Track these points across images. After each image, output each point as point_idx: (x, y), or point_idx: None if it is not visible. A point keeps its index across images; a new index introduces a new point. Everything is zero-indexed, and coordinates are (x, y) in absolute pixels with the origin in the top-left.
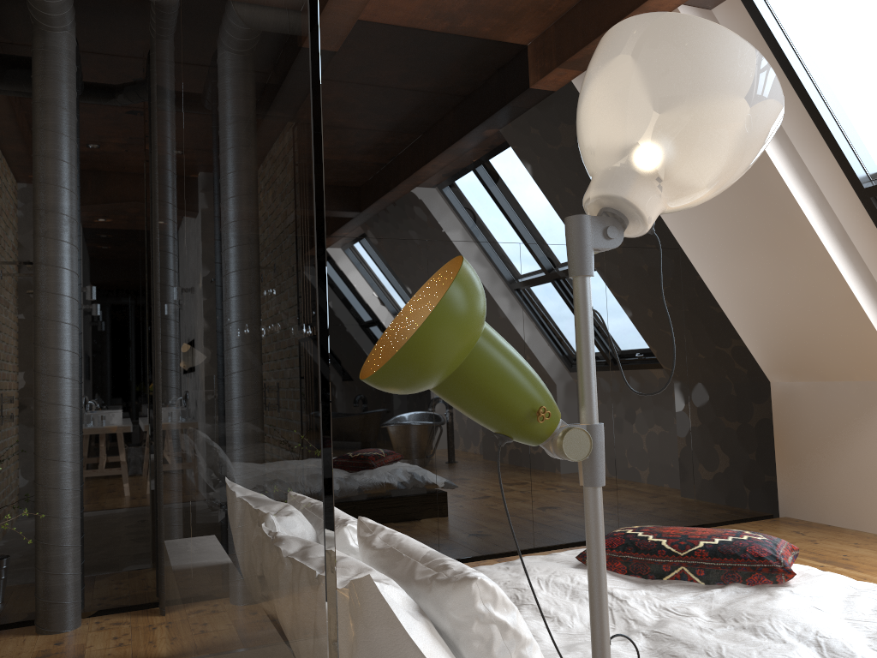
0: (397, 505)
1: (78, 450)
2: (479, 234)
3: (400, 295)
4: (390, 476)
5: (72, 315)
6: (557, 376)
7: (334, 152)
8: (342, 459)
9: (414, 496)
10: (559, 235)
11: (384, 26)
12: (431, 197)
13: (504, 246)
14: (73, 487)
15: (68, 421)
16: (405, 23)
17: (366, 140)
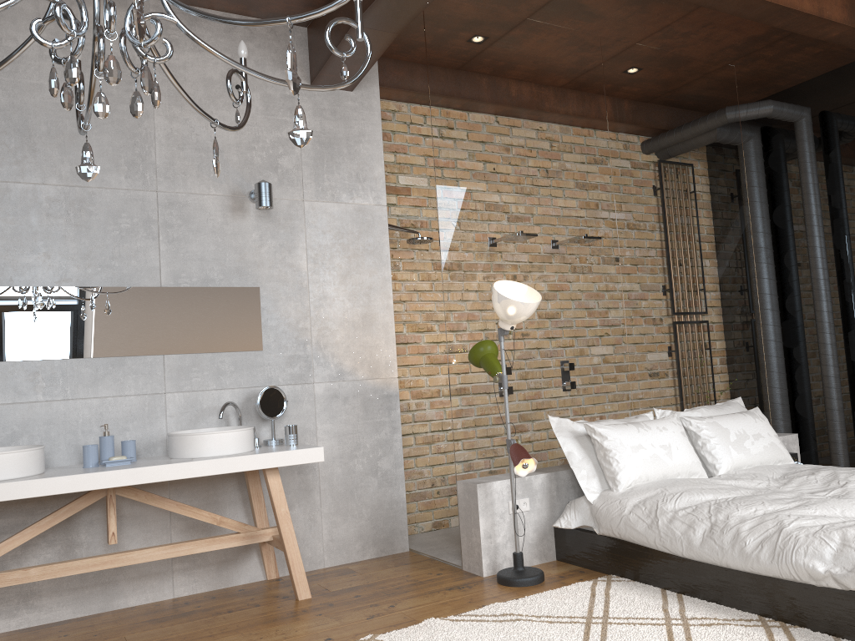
0: None
1: (780, 381)
2: None
3: None
4: None
5: (768, 304)
6: None
7: None
8: None
9: None
10: None
11: None
12: None
13: None
14: (777, 402)
15: (771, 364)
16: None
17: None
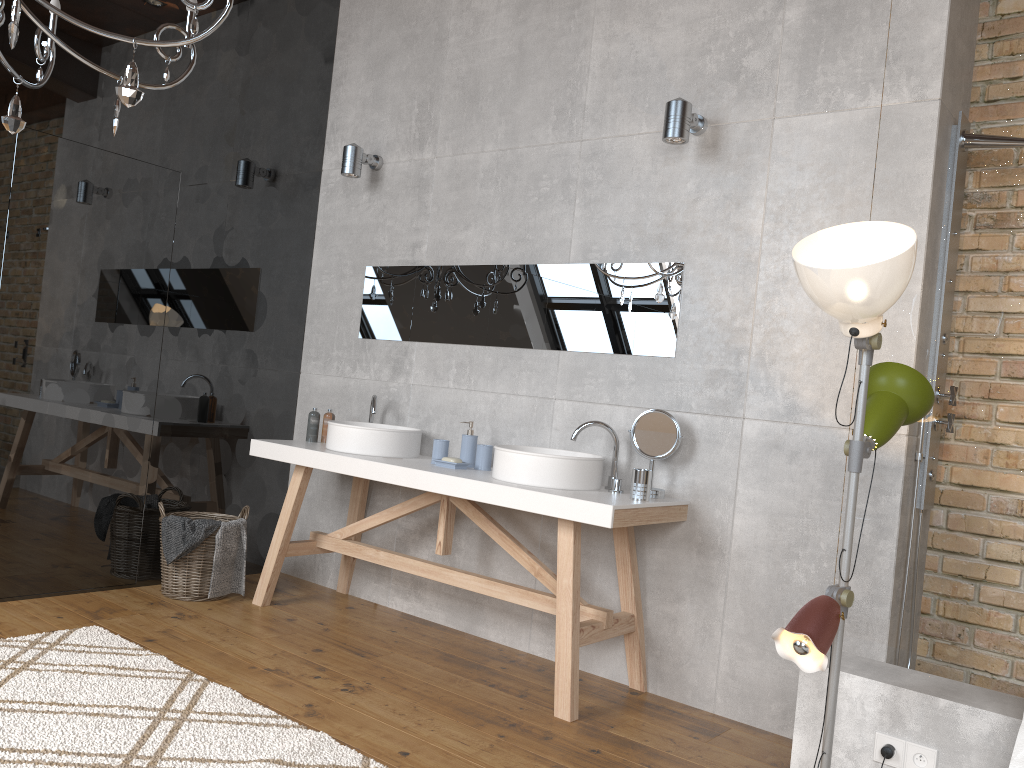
0: None
1: None
2: None
3: None
4: None
5: None
6: None
7: None
8: None
9: None
10: None
11: None
12: None
13: None
14: None
15: None
16: None
17: None
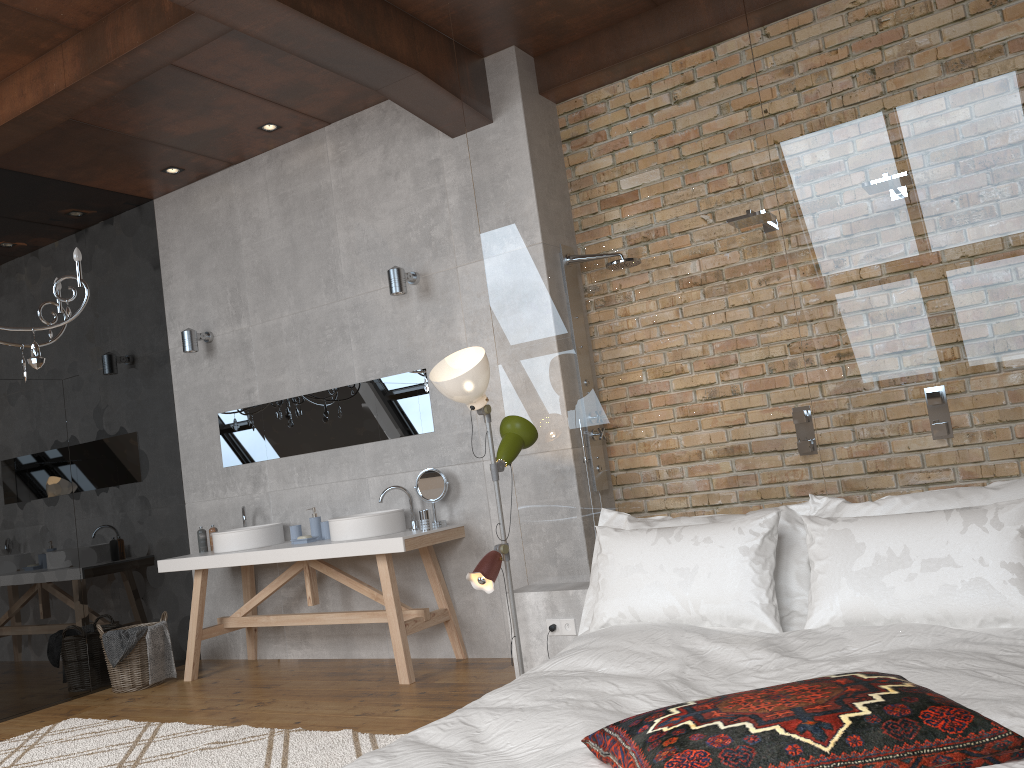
0: None
1: None
2: None
3: None
4: None
5: None
6: None
7: None
8: None
9: None
10: None
11: None
12: None
13: None
14: None
15: None
16: None
17: None
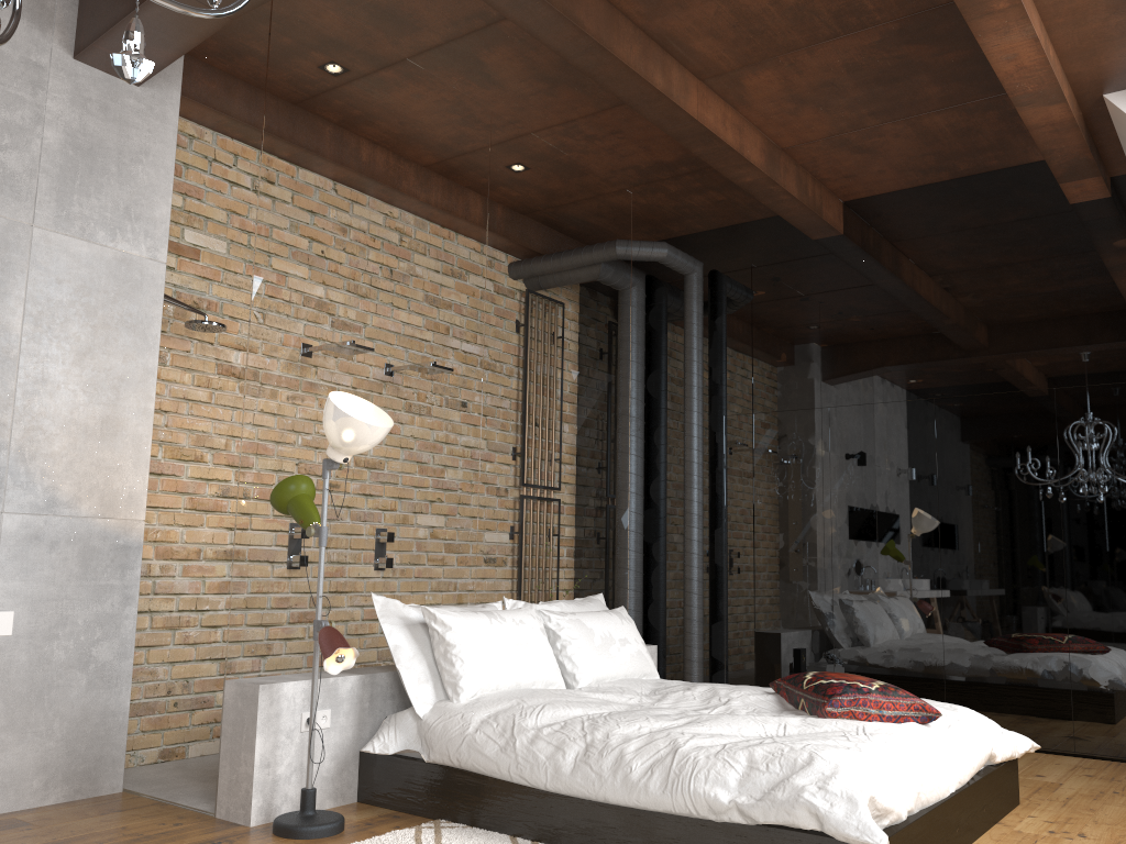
0: (899, 668)
1: (637, 582)
2: (998, 384)
3: (904, 457)
4: (892, 639)
5: (633, 486)
6: (1111, 546)
7: (839, 327)
8: (843, 615)
9: (917, 663)
10: (1115, 371)
11: (889, 195)
12: (939, 353)
13: (1031, 394)
14: (631, 607)
15: (628, 560)
16: (907, 185)
17: (869, 310)
